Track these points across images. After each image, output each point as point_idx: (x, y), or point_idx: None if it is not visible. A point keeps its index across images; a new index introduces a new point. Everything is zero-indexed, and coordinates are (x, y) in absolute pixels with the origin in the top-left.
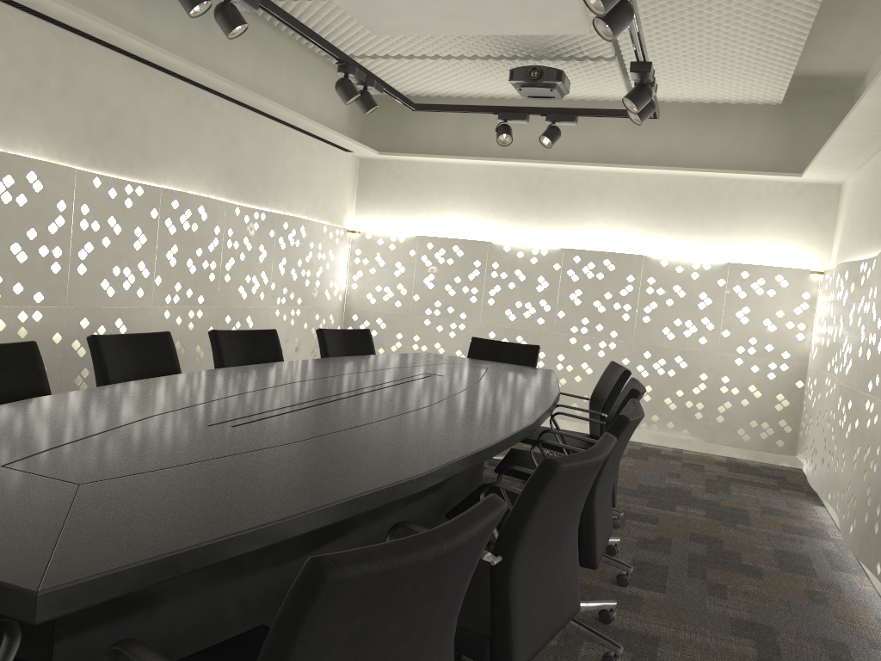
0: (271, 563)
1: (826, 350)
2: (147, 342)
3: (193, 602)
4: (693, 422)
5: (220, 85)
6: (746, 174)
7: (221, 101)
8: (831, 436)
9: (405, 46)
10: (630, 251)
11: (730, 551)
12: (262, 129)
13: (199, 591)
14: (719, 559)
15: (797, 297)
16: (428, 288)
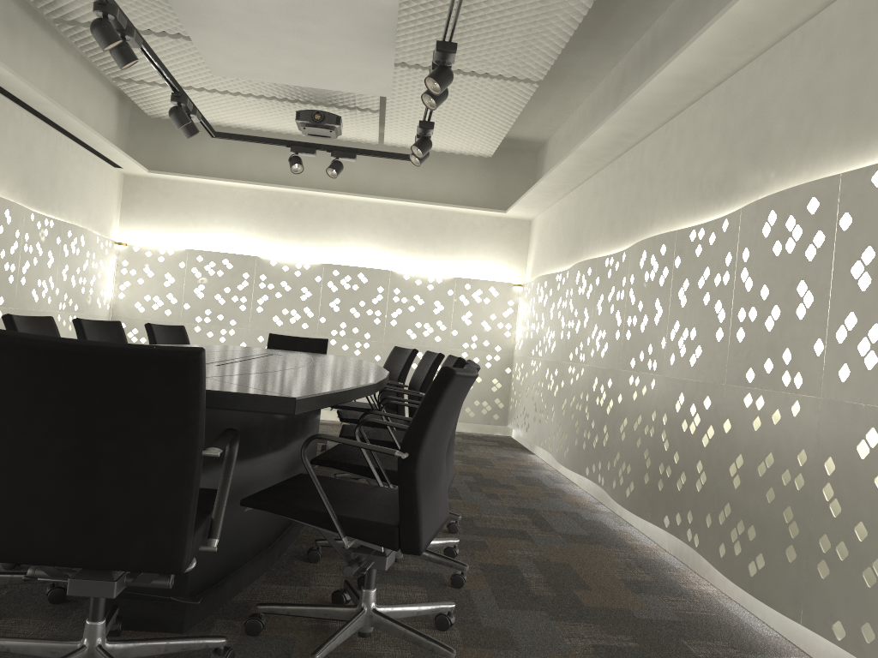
0: (271, 451)
1: (530, 341)
2: (39, 324)
3: (244, 468)
4: None
5: (34, 98)
6: (467, 208)
7: (22, 112)
8: (541, 400)
9: (201, 80)
10: (378, 267)
11: (489, 478)
12: (52, 140)
13: (246, 461)
14: (485, 482)
15: (505, 304)
16: (198, 298)
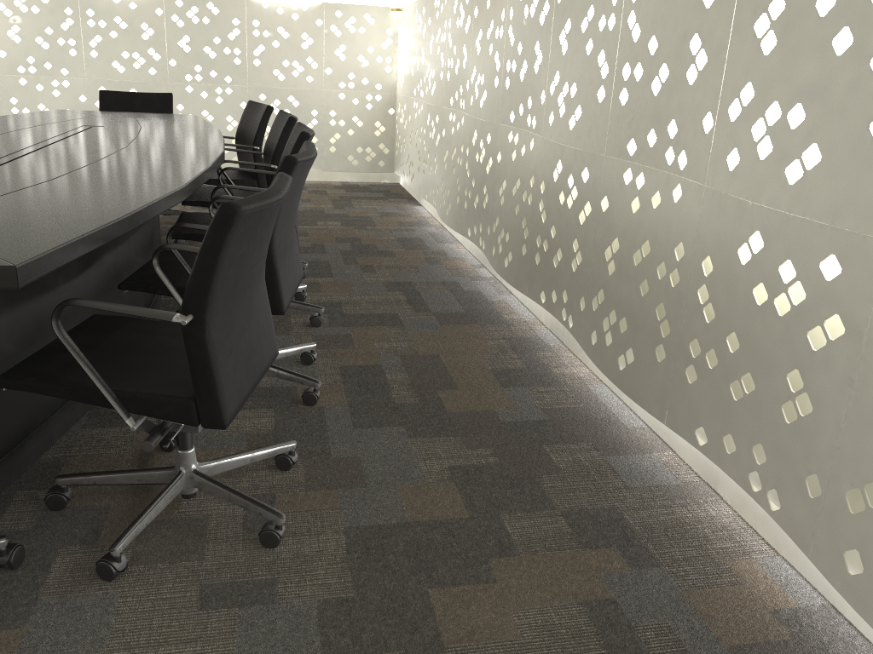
0: (63, 281)
1: (412, 79)
2: None
3: (21, 315)
4: None
5: None
6: None
7: None
8: (424, 148)
9: None
10: None
11: (368, 244)
12: None
13: (22, 306)
14: (362, 251)
15: (383, 33)
16: (15, 43)
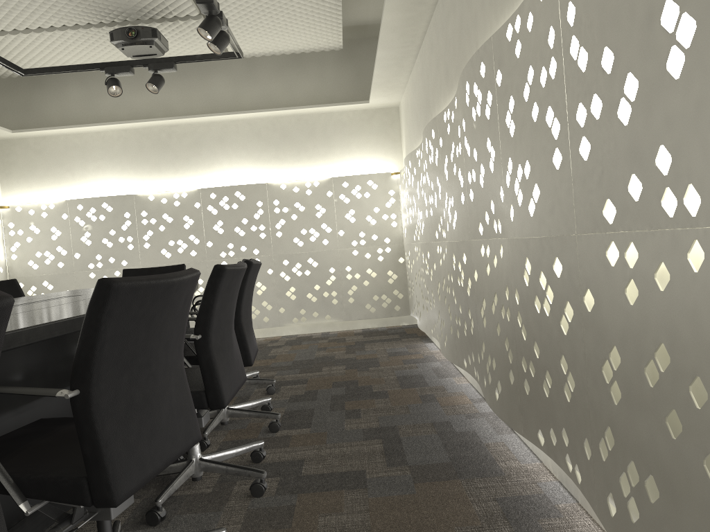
0: None
1: (411, 226)
2: None
3: None
4: (332, 307)
5: None
6: (329, 106)
7: None
8: (424, 286)
9: (5, 20)
10: (255, 183)
11: (364, 386)
12: None
13: None
14: (355, 393)
15: (386, 194)
16: (86, 245)
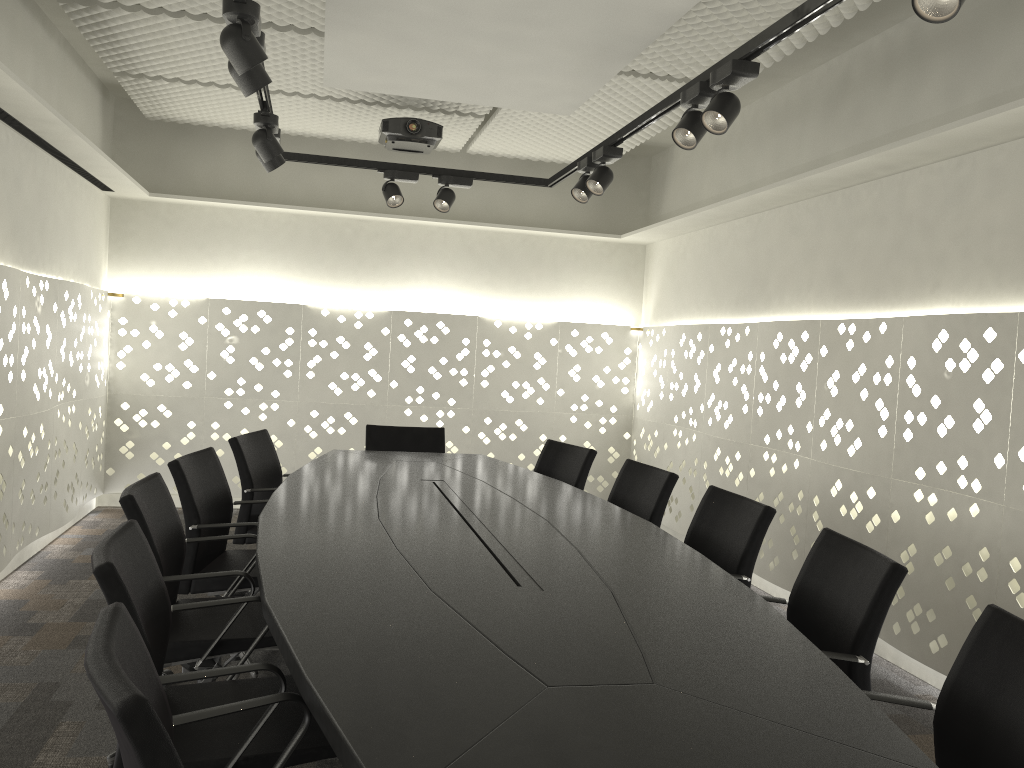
0: None
1: (669, 404)
2: (151, 491)
3: None
4: None
5: (37, 115)
6: (573, 234)
7: (7, 131)
8: (703, 485)
9: None
10: (458, 312)
11: None
12: (39, 166)
13: None
14: None
15: (621, 353)
16: (227, 363)
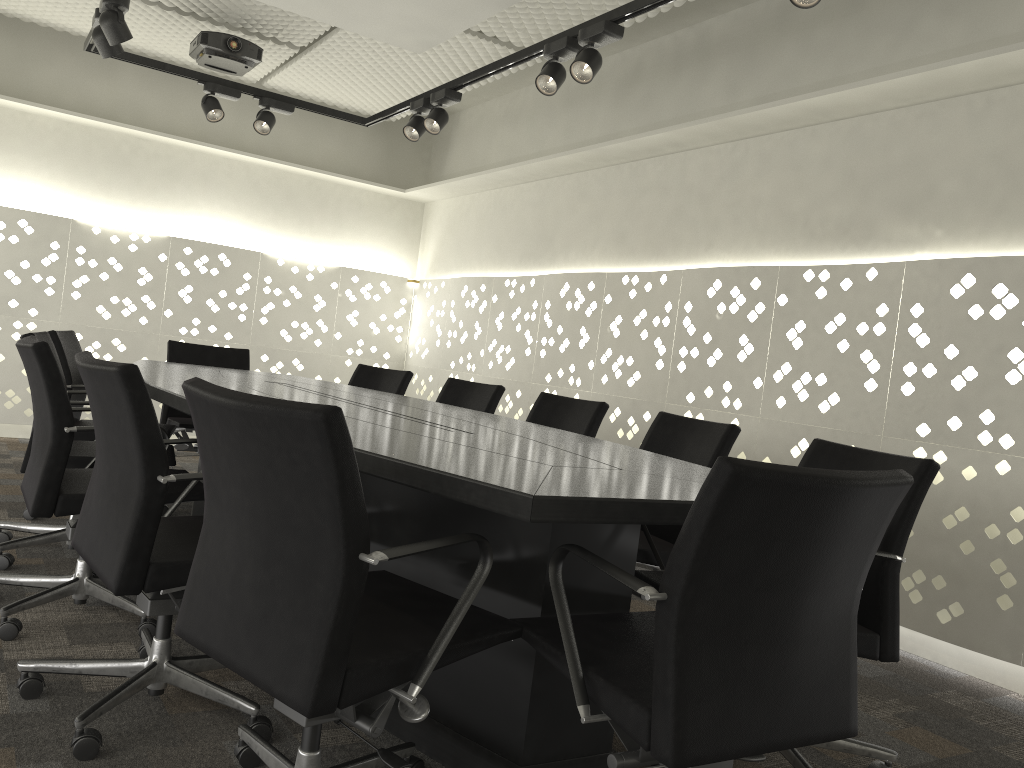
0: None
1: (446, 351)
2: None
3: None
4: None
5: None
6: (361, 182)
7: None
8: None
9: None
10: (239, 246)
11: None
12: None
13: None
14: None
15: (397, 302)
16: None
